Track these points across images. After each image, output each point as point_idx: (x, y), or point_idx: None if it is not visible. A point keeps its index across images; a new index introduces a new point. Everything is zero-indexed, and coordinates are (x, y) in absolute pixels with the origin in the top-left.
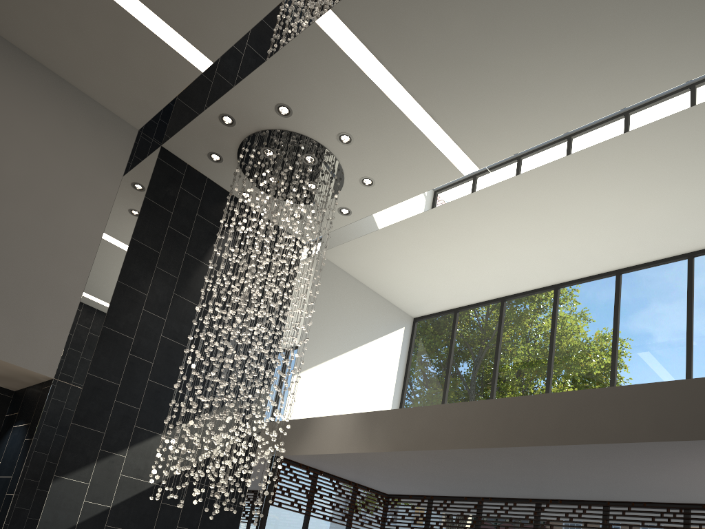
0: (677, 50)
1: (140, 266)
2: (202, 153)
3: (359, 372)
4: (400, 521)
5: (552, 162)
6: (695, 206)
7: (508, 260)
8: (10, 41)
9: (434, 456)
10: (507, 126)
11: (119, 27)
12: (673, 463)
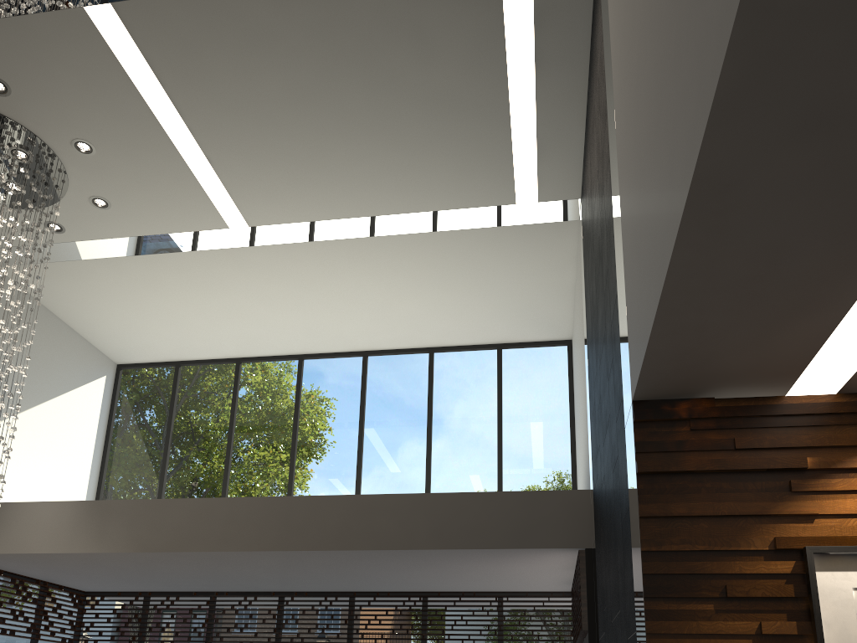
0: (463, 181)
1: None
2: None
3: (50, 435)
4: (104, 624)
5: (328, 240)
6: (445, 310)
7: (255, 322)
8: None
9: (189, 557)
10: (291, 194)
11: None
12: (436, 563)
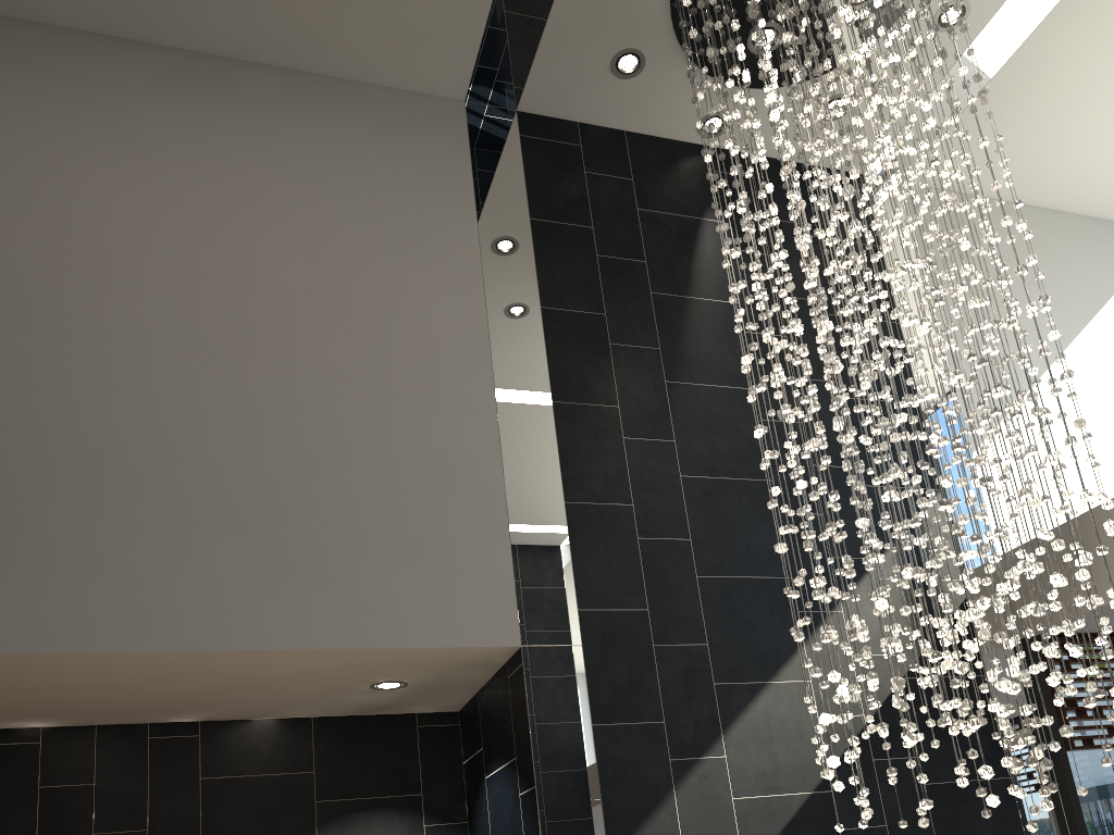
0: None
1: (582, 356)
2: (599, 71)
3: (1106, 390)
4: None
5: None
6: None
7: None
8: (186, 47)
9: None
10: None
11: None
12: None
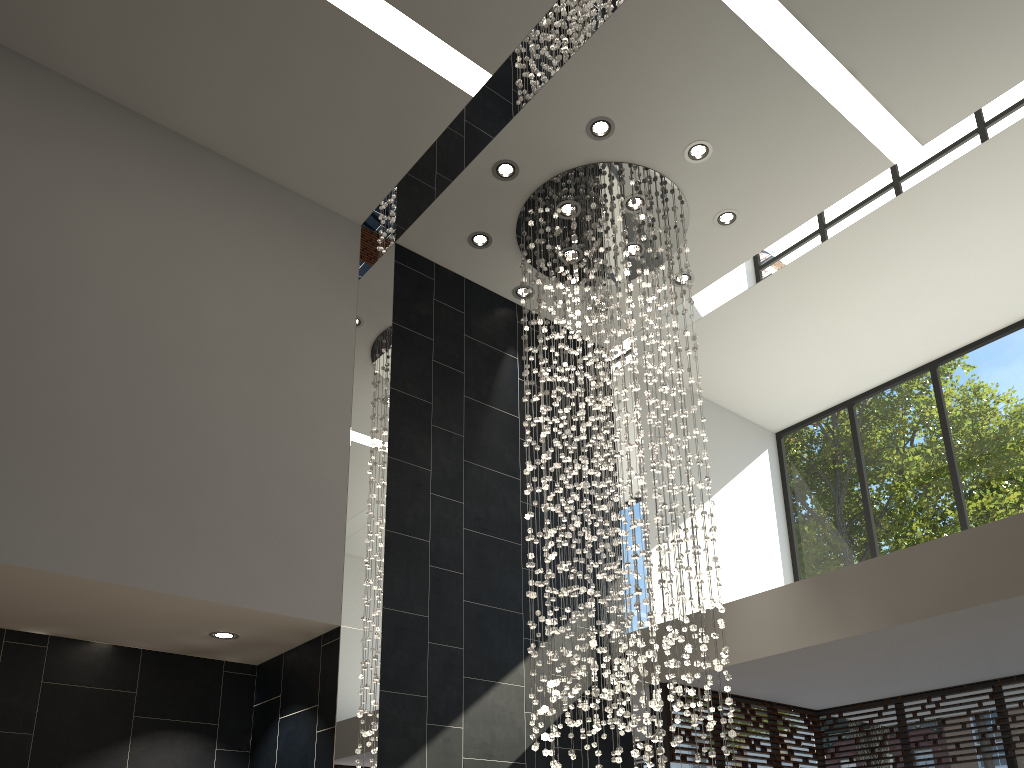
0: None
1: (412, 429)
2: (460, 238)
3: (729, 531)
4: (851, 747)
5: None
6: None
7: (949, 296)
8: (169, 127)
9: (970, 617)
10: (982, 55)
11: (344, 53)
12: None
